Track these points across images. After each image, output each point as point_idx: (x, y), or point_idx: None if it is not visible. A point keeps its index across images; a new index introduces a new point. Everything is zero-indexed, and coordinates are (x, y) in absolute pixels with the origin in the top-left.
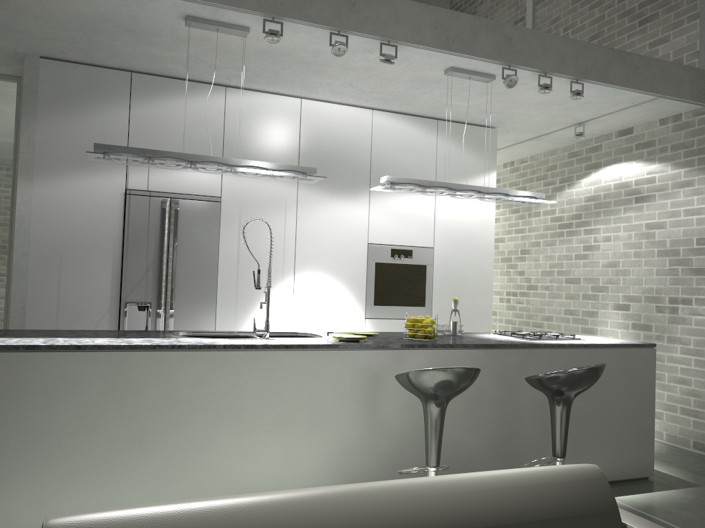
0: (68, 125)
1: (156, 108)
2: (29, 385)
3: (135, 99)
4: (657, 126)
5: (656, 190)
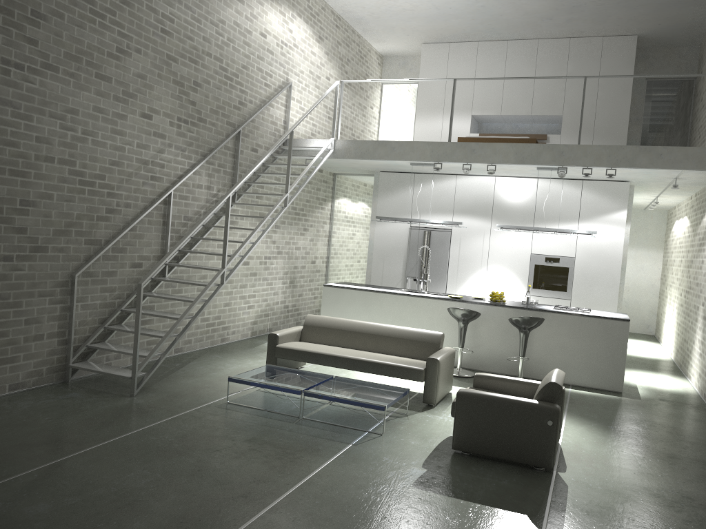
0: (389, 199)
1: (424, 189)
2: (341, 298)
3: (415, 185)
4: None
5: None
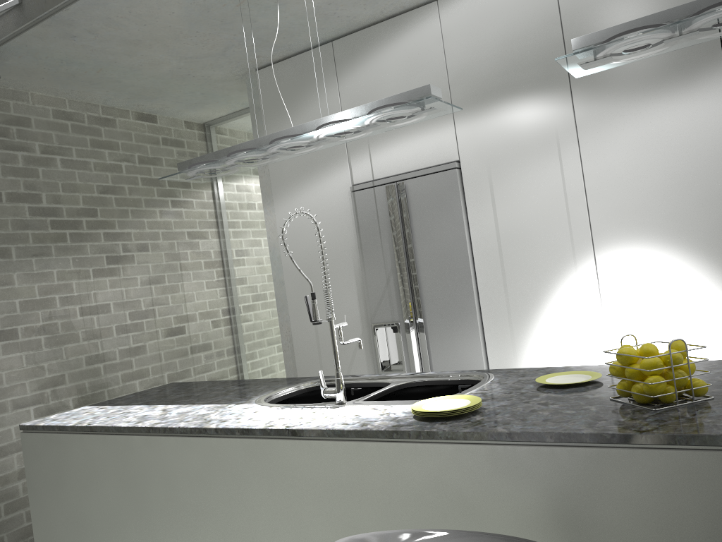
0: None
1: (363, 73)
2: (67, 470)
3: (340, 72)
4: None
5: None
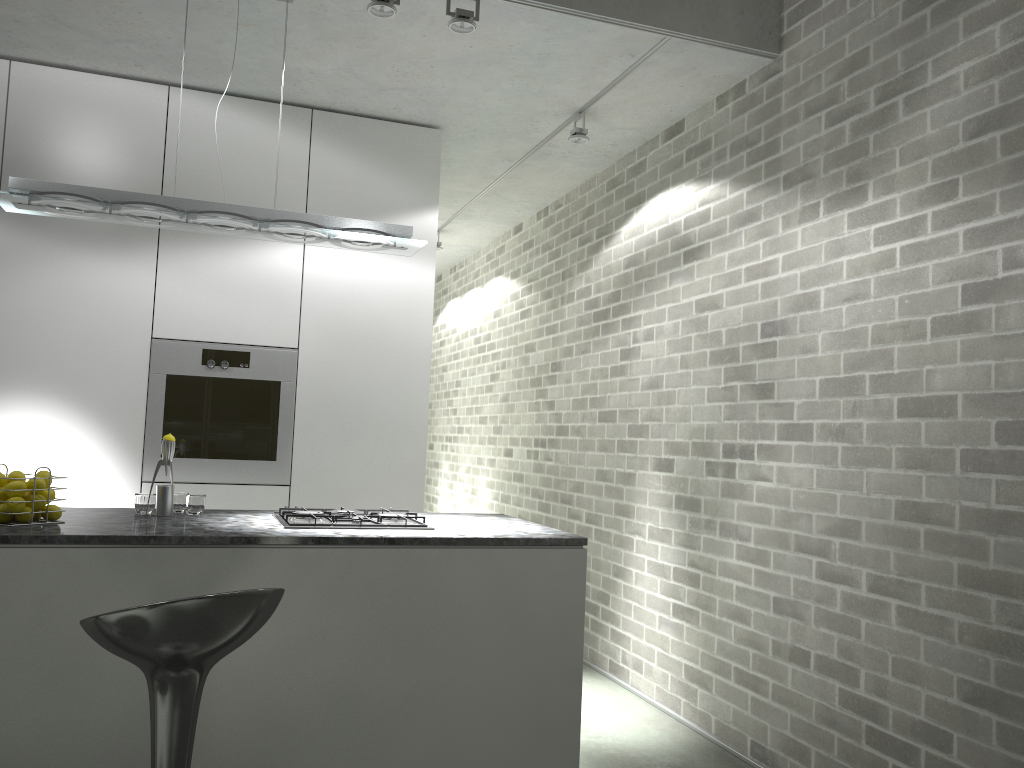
0: None
1: None
2: None
3: None
4: (714, 110)
5: (710, 235)
